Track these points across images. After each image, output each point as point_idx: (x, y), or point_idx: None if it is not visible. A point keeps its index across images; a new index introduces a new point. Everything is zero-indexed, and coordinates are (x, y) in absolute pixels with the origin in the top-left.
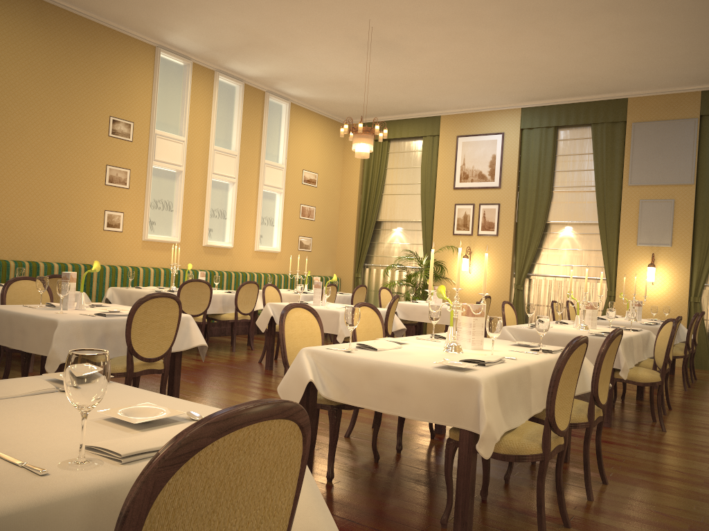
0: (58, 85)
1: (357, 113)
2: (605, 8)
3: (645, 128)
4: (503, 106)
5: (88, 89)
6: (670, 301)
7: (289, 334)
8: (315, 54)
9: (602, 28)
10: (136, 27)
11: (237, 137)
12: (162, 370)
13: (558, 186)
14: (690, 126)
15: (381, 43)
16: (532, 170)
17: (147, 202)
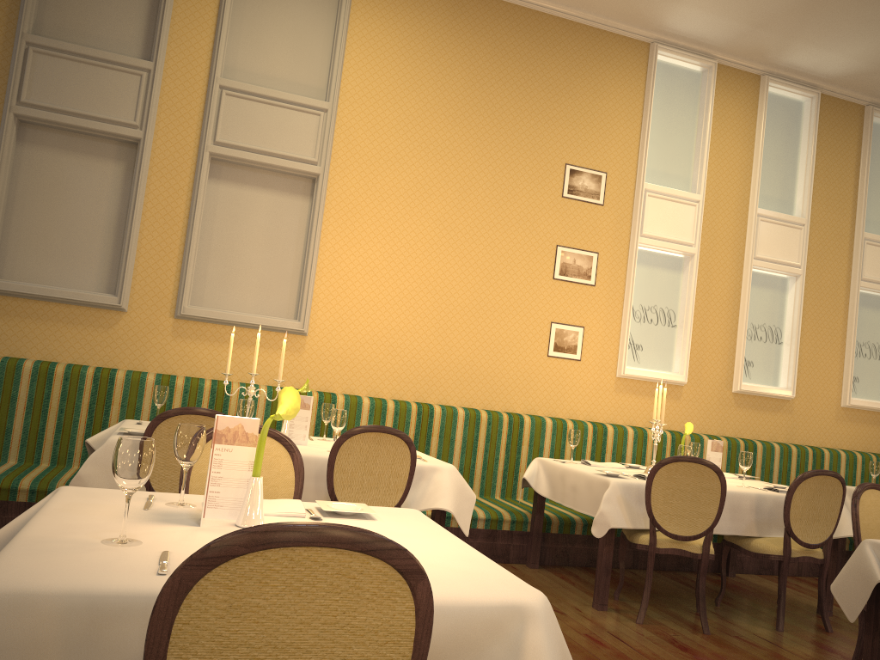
0: (482, 118)
1: None
2: None
3: None
4: None
5: (531, 122)
6: None
7: None
8: None
9: None
10: (613, 9)
11: (805, 192)
12: None
13: None
14: None
15: None
16: None
17: (626, 309)
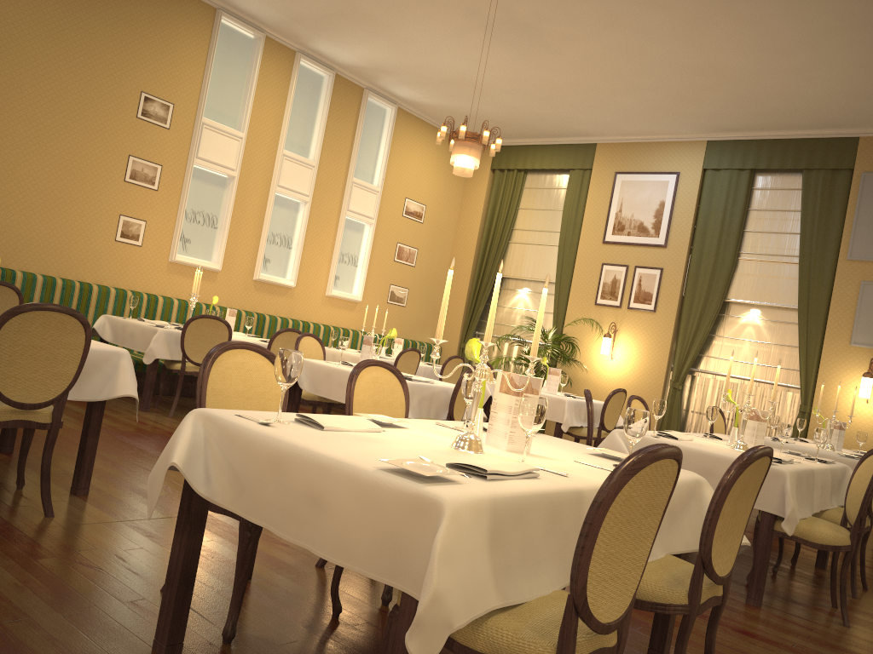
0: (73, 41)
1: None
2: None
3: None
4: (682, 137)
5: (115, 52)
6: None
7: (215, 389)
8: (425, 37)
9: (827, 20)
10: None
11: (318, 143)
12: (47, 425)
13: (746, 252)
14: None
15: (513, 24)
16: (712, 226)
17: (180, 211)
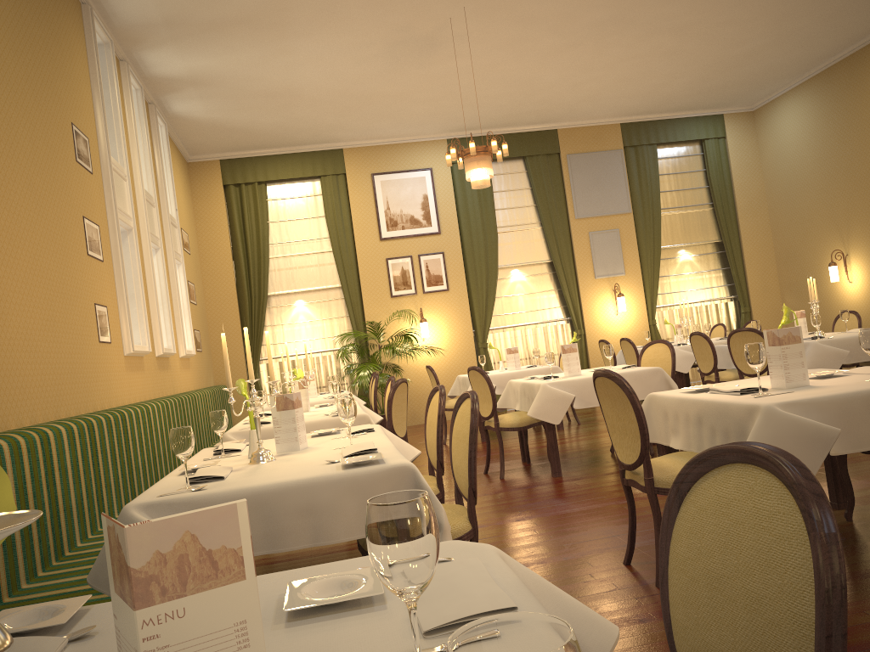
0: (26, 50)
1: (226, 144)
2: (676, 29)
3: (580, 159)
4: (425, 137)
5: (50, 66)
6: (634, 328)
7: None
8: (314, 49)
9: (644, 49)
10: None
11: (149, 174)
12: None
13: (502, 226)
14: (618, 157)
15: (425, 41)
16: (473, 210)
17: (120, 285)
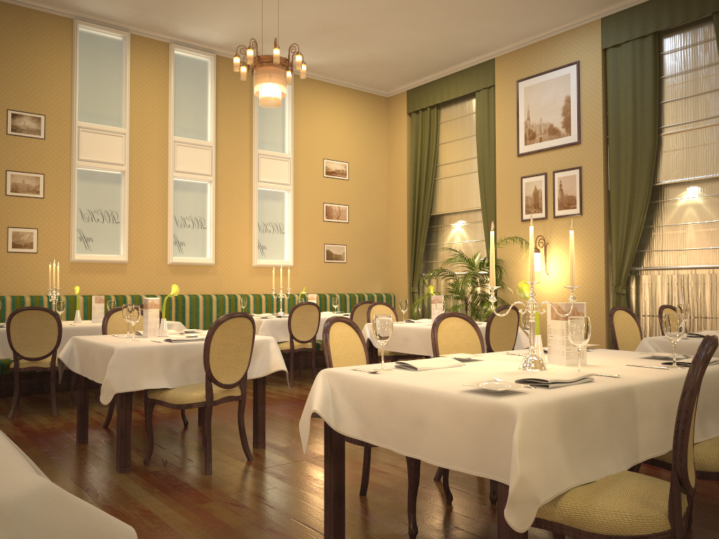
0: None
1: (391, 77)
2: None
3: None
4: (574, 23)
5: None
6: None
7: None
8: None
9: None
10: None
11: (212, 124)
12: None
13: (668, 125)
14: None
15: None
16: (624, 108)
17: (72, 213)
